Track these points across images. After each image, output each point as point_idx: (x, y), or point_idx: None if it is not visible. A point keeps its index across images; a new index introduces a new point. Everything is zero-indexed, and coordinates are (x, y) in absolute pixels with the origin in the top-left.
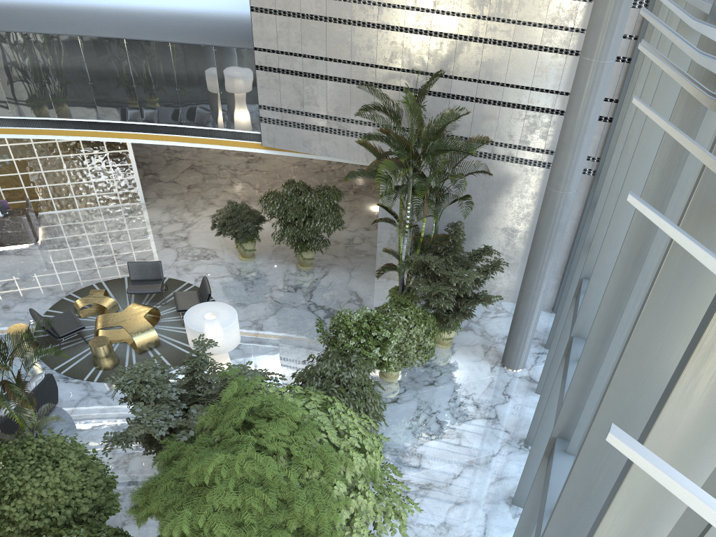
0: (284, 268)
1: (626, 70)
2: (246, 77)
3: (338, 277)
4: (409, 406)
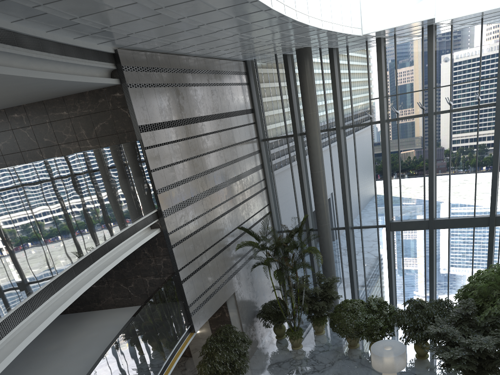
0: None
1: (266, 192)
2: (176, 294)
3: (250, 374)
4: None
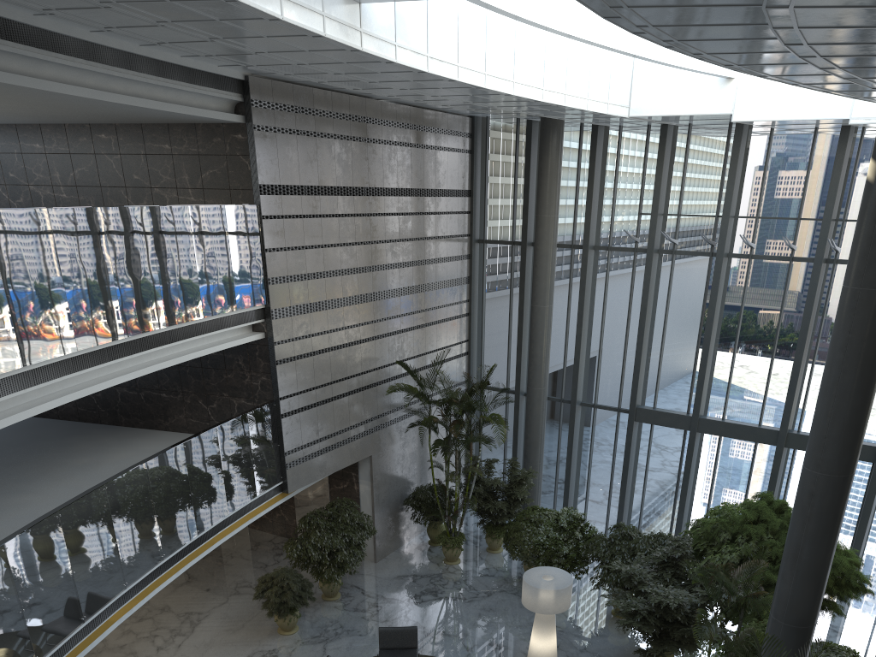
0: (330, 608)
1: (468, 320)
2: (269, 431)
3: (367, 580)
4: (574, 575)
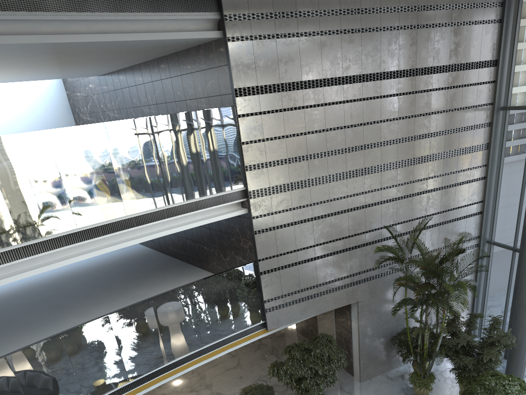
0: None
1: (484, 183)
2: (250, 284)
3: None
4: None
